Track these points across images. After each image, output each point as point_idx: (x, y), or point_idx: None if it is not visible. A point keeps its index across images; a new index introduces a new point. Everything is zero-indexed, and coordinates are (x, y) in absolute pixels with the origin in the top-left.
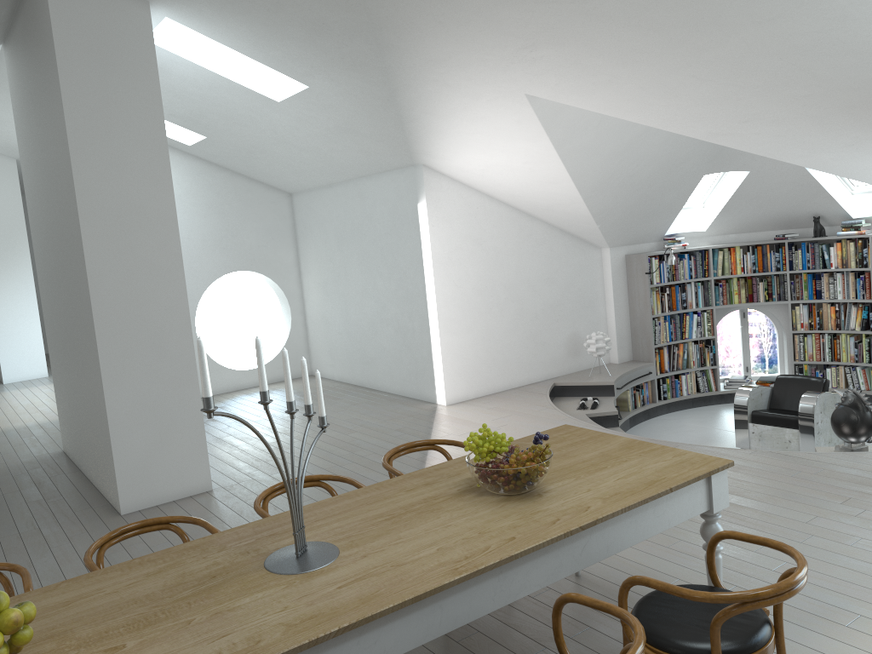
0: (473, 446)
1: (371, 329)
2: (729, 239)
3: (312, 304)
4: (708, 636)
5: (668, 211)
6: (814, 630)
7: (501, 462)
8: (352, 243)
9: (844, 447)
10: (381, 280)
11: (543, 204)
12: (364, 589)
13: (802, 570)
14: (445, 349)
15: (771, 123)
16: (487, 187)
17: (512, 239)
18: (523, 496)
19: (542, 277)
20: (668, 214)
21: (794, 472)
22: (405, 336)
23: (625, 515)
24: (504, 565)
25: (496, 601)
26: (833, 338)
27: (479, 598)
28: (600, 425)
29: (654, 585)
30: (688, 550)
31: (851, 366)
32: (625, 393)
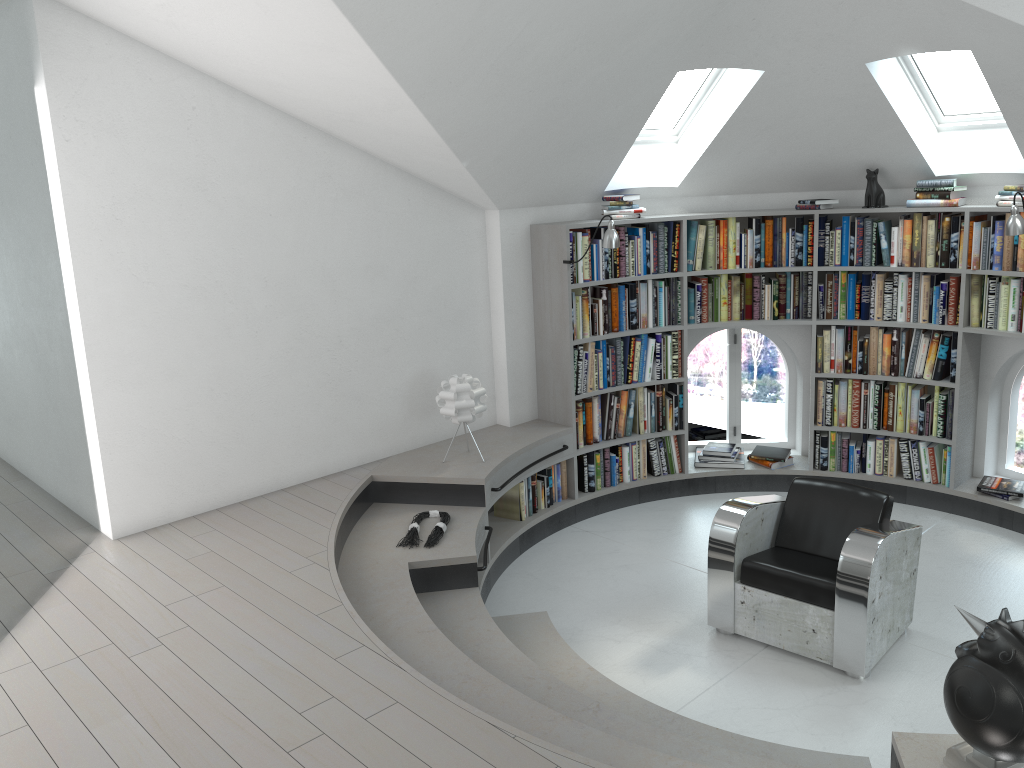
0: None
1: (8, 356)
2: (718, 204)
3: None
4: None
5: (610, 144)
6: None
7: None
8: None
9: (975, 764)
10: (8, 258)
11: (340, 109)
12: None
13: None
14: (110, 420)
15: None
16: (208, 61)
17: (284, 183)
18: None
19: (356, 263)
20: (610, 149)
21: None
22: (49, 382)
23: None
24: None
25: None
26: (883, 389)
27: None
28: (440, 584)
29: None
30: None
31: (909, 440)
32: (516, 488)
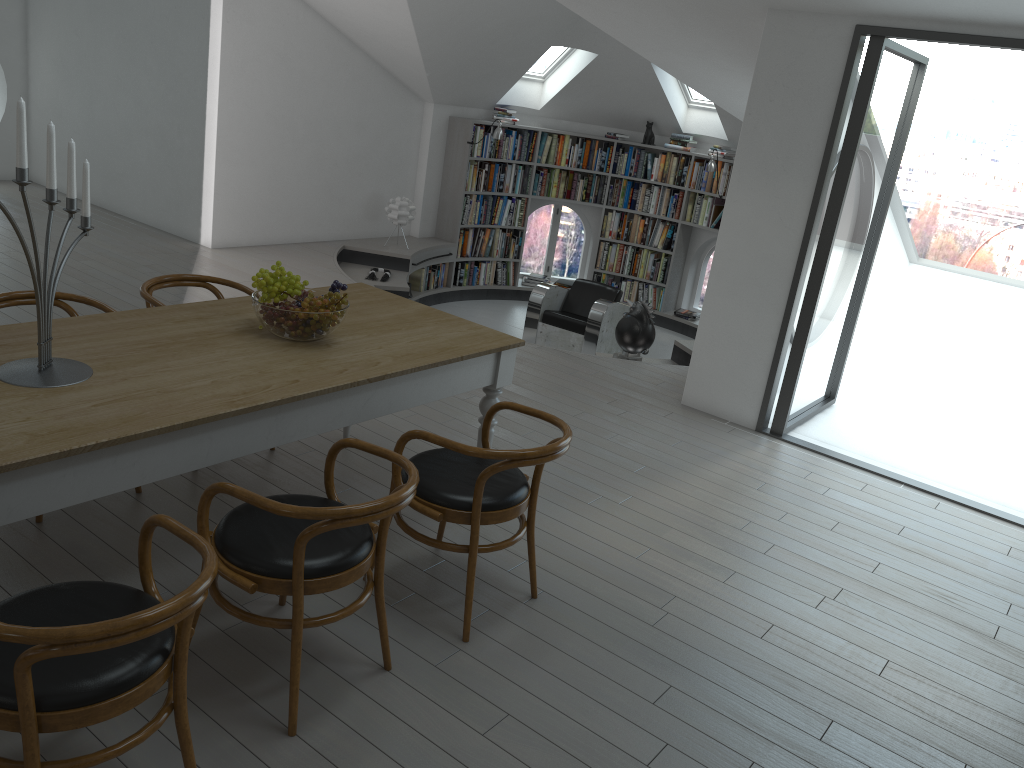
0: (262, 283)
1: (124, 136)
2: (561, 126)
3: (40, 86)
4: (472, 491)
5: (506, 77)
6: (561, 505)
7: (291, 306)
8: (111, 18)
9: (621, 356)
10: (147, 76)
11: (369, 32)
12: (126, 410)
13: (567, 438)
14: (221, 181)
15: (633, 5)
16: None
17: (324, 65)
18: (310, 344)
19: (352, 120)
20: (506, 80)
21: (573, 371)
22: (170, 155)
23: (413, 376)
24: (284, 405)
25: (269, 440)
26: (635, 252)
27: (253, 435)
28: None
29: (432, 439)
30: (460, 428)
31: (645, 283)
32: (420, 272)
